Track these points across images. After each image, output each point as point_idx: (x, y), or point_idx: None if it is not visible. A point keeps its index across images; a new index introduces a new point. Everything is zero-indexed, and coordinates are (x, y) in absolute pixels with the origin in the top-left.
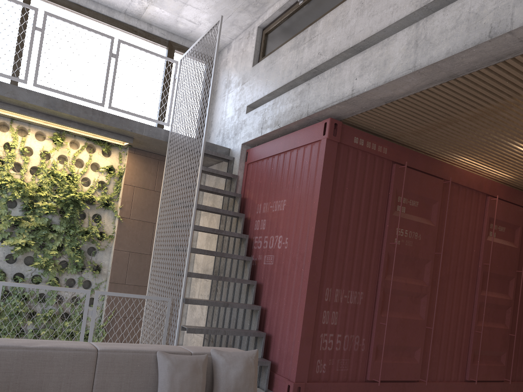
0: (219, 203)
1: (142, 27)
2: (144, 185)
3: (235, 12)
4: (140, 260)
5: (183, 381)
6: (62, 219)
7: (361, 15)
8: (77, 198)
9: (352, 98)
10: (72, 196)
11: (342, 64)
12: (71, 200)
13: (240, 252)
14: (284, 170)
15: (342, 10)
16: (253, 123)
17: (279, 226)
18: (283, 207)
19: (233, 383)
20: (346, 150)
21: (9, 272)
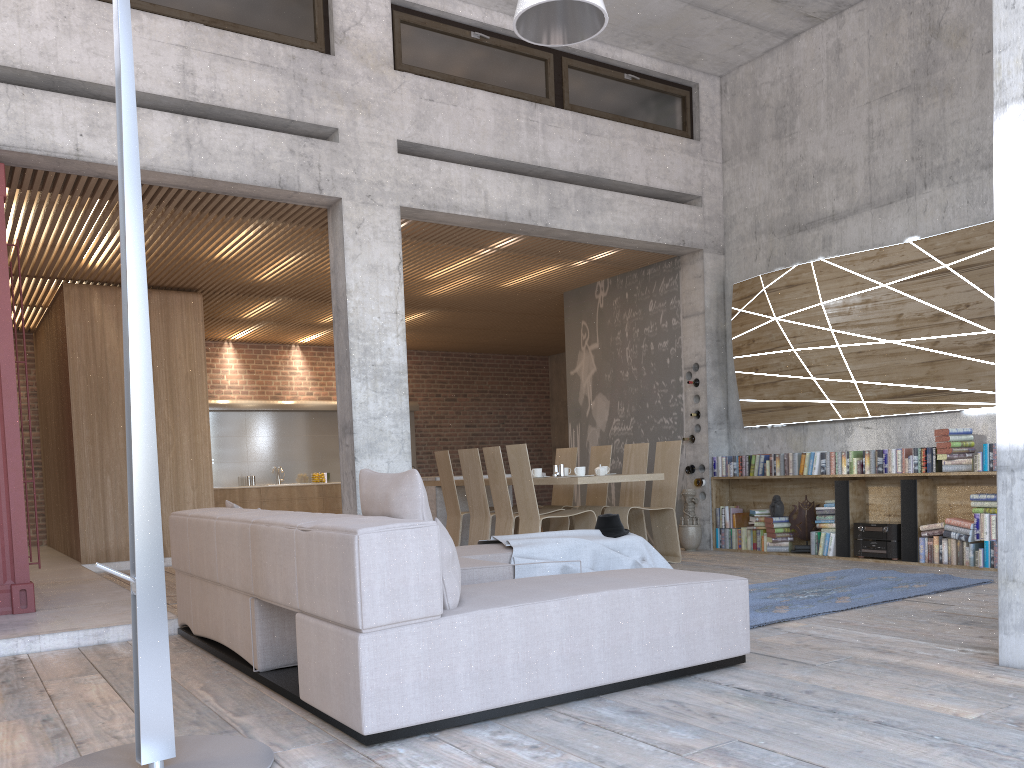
0: None
1: None
2: None
3: None
4: None
5: None
6: None
7: (67, 35)
8: None
9: (75, 160)
10: None
11: (38, 92)
12: None
13: None
14: None
15: None
16: None
17: None
18: None
19: None
20: None
21: None
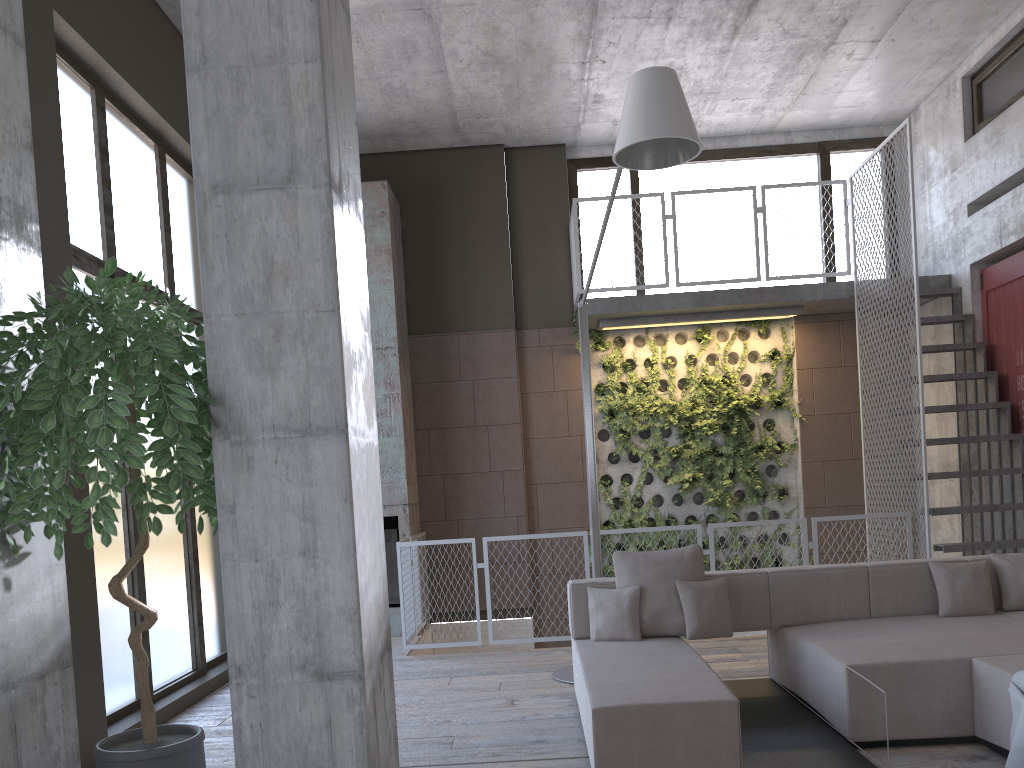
0: (948, 361)
1: (777, 141)
2: (825, 363)
3: (919, 72)
4: (839, 470)
5: (965, 587)
6: (727, 437)
7: None
8: (743, 405)
9: None
10: (735, 404)
11: None
12: (734, 410)
13: (1000, 429)
14: None
15: None
16: (982, 230)
17: None
18: None
19: None
20: None
21: (680, 517)
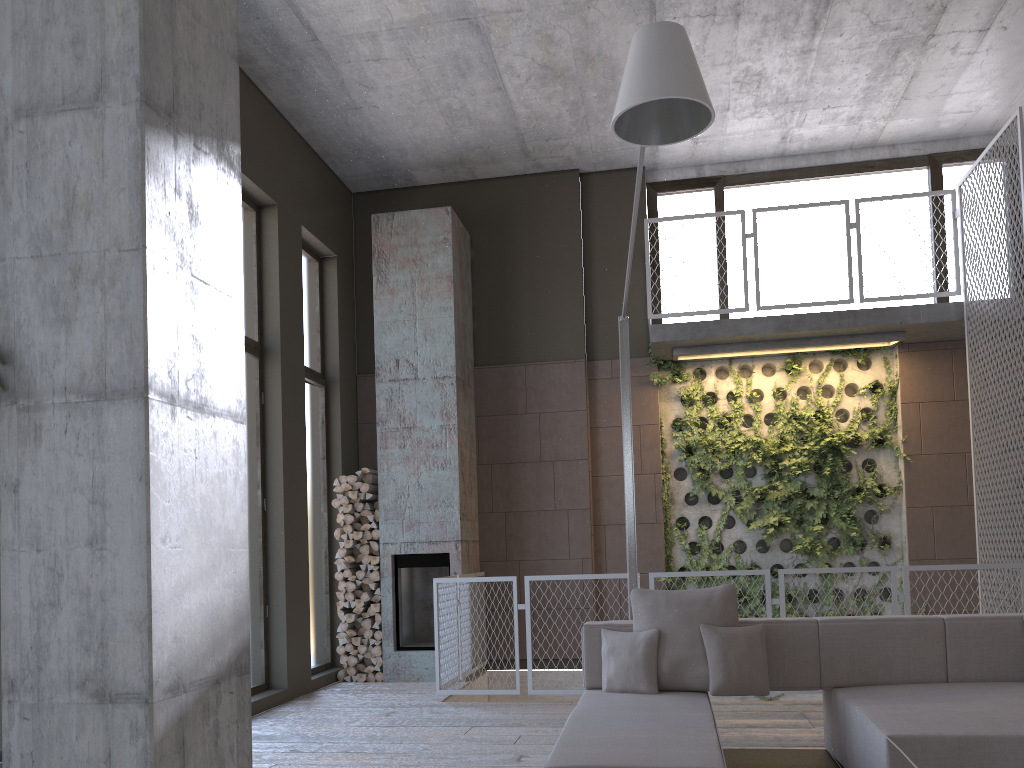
0: None
1: (880, 155)
2: (934, 396)
3: None
4: (952, 517)
5: None
6: (819, 478)
7: None
8: (836, 442)
9: None
10: (828, 441)
11: None
12: (827, 447)
13: None
14: None
15: None
16: None
17: None
18: None
19: None
20: None
21: (764, 565)
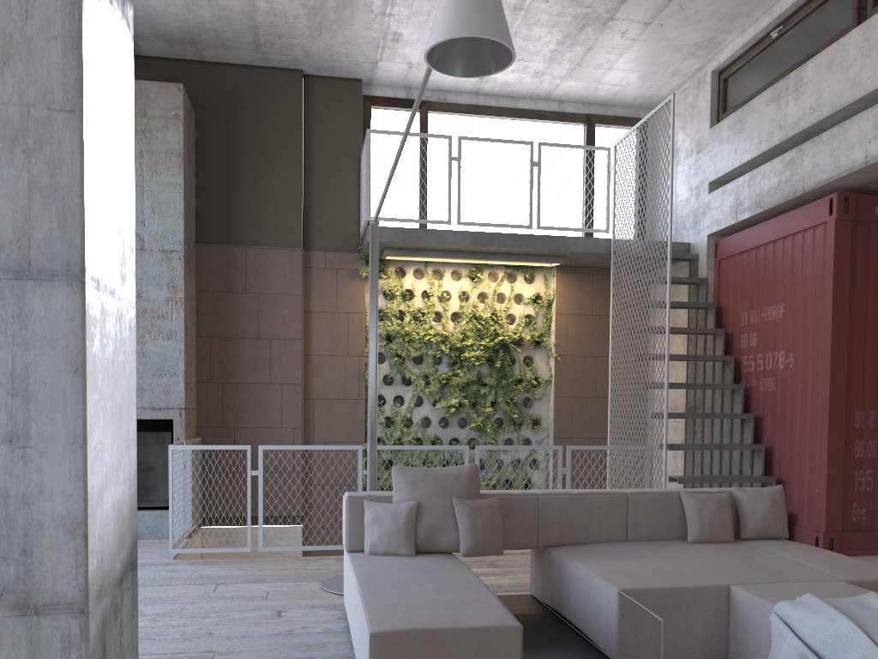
0: (682, 318)
1: (551, 108)
2: (579, 310)
3: (677, 61)
4: (585, 406)
5: (711, 517)
6: (491, 369)
7: (867, 56)
8: (507, 341)
9: (866, 167)
10: (501, 339)
11: (847, 122)
12: (499, 344)
13: (724, 379)
14: (775, 264)
15: (840, 50)
16: (721, 206)
17: (777, 340)
18: (780, 314)
19: (761, 518)
20: (864, 227)
21: (445, 438)
